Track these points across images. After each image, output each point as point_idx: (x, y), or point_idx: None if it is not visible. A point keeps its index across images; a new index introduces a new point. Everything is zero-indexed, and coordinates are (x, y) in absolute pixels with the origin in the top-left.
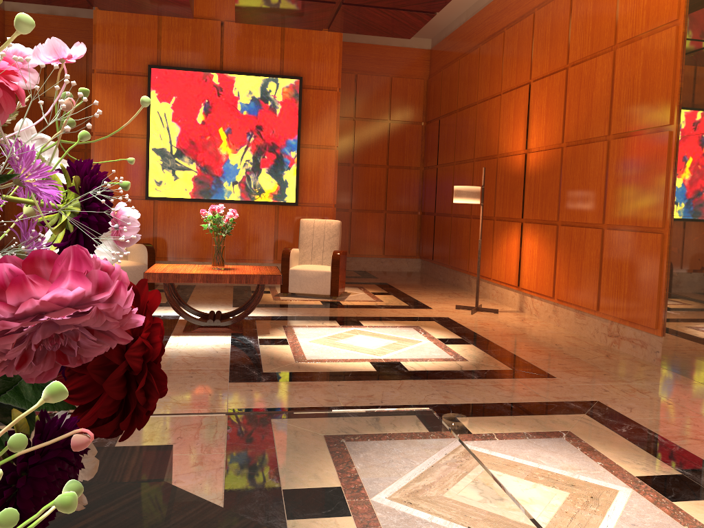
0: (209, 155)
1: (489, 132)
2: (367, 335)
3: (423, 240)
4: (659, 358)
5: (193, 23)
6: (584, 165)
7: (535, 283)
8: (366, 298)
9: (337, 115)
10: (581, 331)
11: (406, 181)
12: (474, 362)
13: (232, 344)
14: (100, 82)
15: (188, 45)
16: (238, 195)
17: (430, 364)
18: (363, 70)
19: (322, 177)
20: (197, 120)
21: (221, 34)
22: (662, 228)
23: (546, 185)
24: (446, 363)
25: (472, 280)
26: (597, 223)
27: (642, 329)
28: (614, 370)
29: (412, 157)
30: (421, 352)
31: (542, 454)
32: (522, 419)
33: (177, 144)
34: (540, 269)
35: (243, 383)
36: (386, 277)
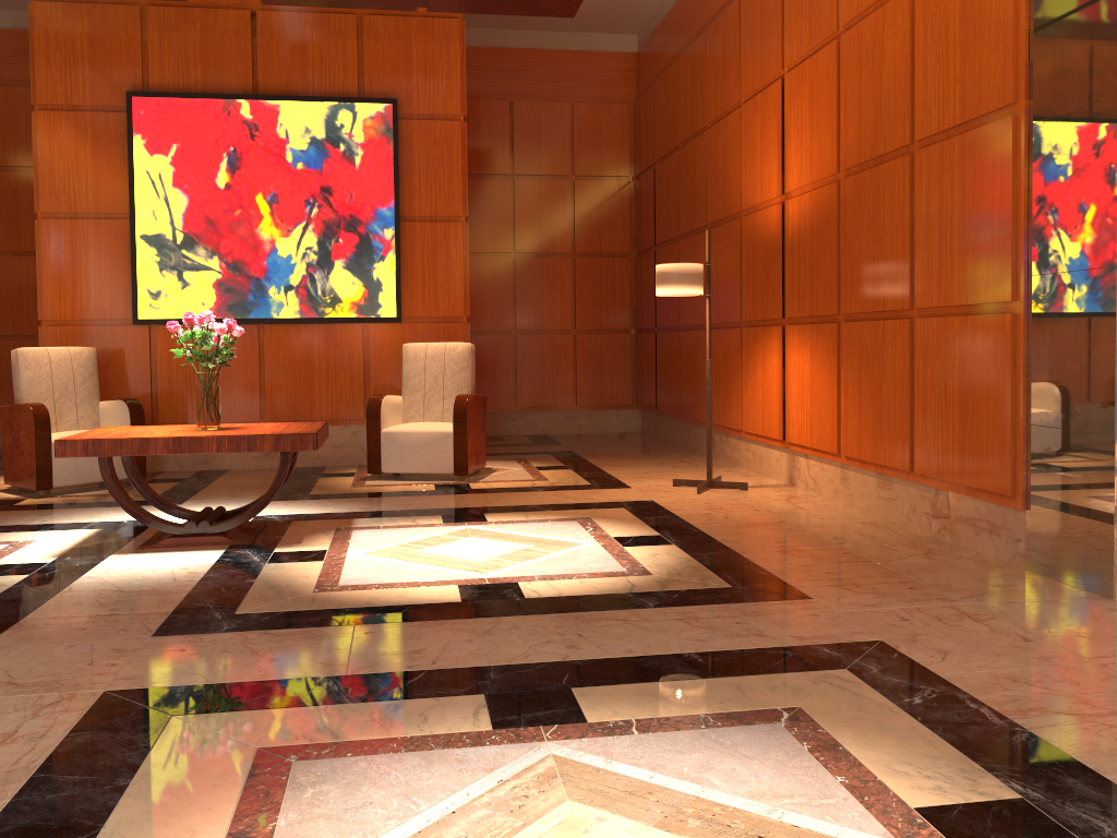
0: (241, 241)
1: (727, 174)
2: (483, 538)
3: (642, 376)
4: (1023, 553)
5: (202, 16)
6: (874, 206)
7: (809, 432)
8: (521, 475)
9: (464, 162)
10: (889, 512)
11: (608, 278)
12: (661, 577)
13: (215, 565)
14: (46, 125)
15: (196, 55)
16: (296, 309)
17: (574, 583)
18: (523, 93)
19: (442, 270)
20: (217, 183)
21: (253, 32)
22: (1012, 303)
23: (816, 252)
24: (607, 581)
25: (716, 438)
26: (902, 310)
27: (989, 499)
28: (933, 579)
29: (615, 236)
30: (568, 563)
31: (720, 764)
32: (709, 686)
33: (183, 226)
34: (816, 406)
35: (179, 636)
36: (577, 442)
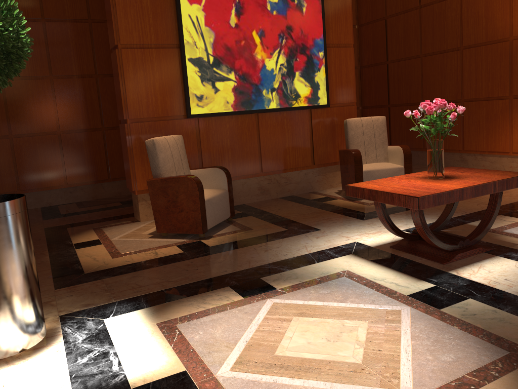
0: (245, 61)
1: (491, 18)
2: None
3: None
4: None
5: None
6: None
7: None
8: None
9: (351, 11)
10: None
11: None
12: None
13: None
14: None
15: None
16: (277, 103)
17: None
18: None
19: (344, 76)
20: (230, 23)
21: None
22: None
23: None
24: None
25: (468, 158)
26: None
27: None
28: None
29: None
30: None
31: None
32: None
33: (213, 52)
34: None
35: None
36: None
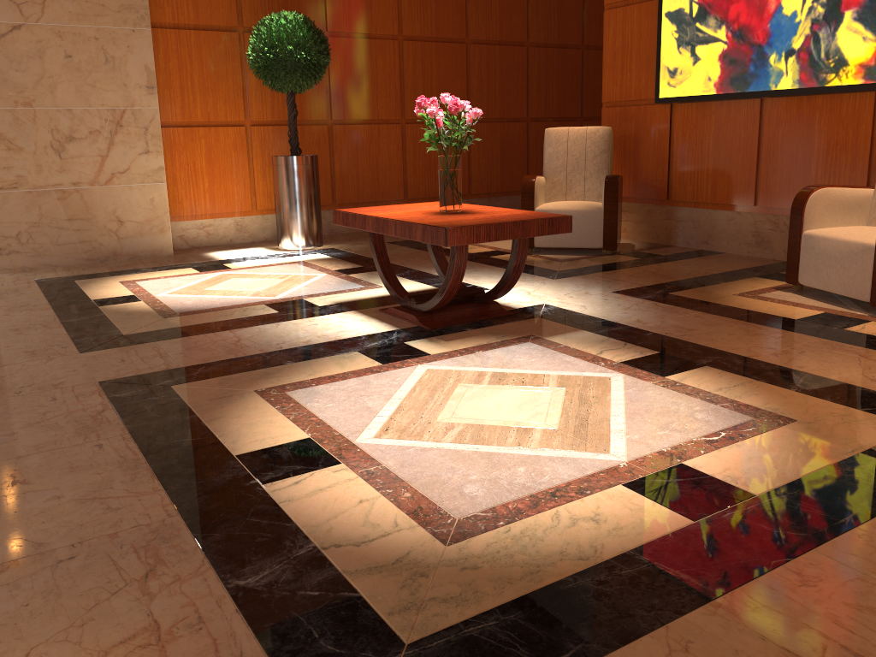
0: (747, 4)
1: None
2: (564, 396)
3: None
4: None
5: None
6: None
7: None
8: None
9: None
10: None
11: None
12: (433, 556)
13: (338, 340)
14: None
15: None
16: (795, 78)
17: (351, 498)
18: None
19: None
20: None
21: None
22: None
23: None
24: (381, 517)
25: None
26: None
27: None
28: None
29: None
30: (473, 469)
31: None
32: None
33: None
34: None
35: (95, 389)
36: None
